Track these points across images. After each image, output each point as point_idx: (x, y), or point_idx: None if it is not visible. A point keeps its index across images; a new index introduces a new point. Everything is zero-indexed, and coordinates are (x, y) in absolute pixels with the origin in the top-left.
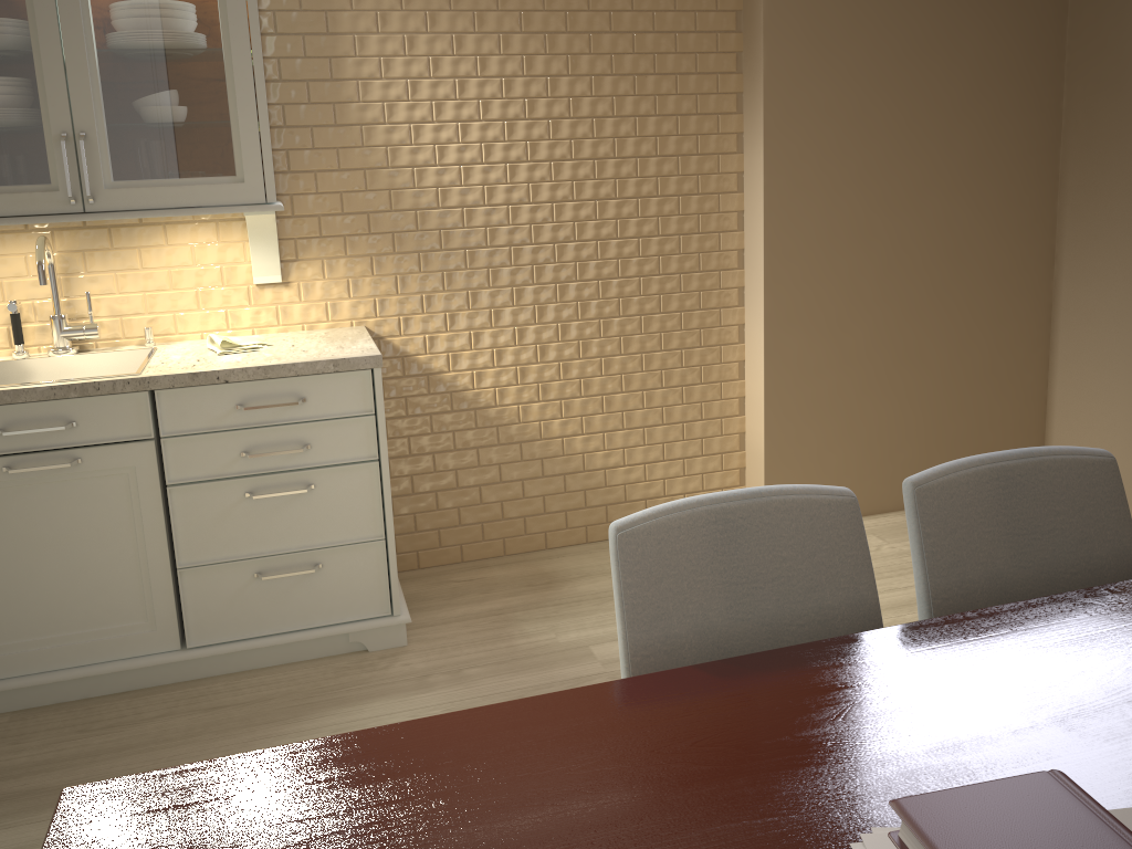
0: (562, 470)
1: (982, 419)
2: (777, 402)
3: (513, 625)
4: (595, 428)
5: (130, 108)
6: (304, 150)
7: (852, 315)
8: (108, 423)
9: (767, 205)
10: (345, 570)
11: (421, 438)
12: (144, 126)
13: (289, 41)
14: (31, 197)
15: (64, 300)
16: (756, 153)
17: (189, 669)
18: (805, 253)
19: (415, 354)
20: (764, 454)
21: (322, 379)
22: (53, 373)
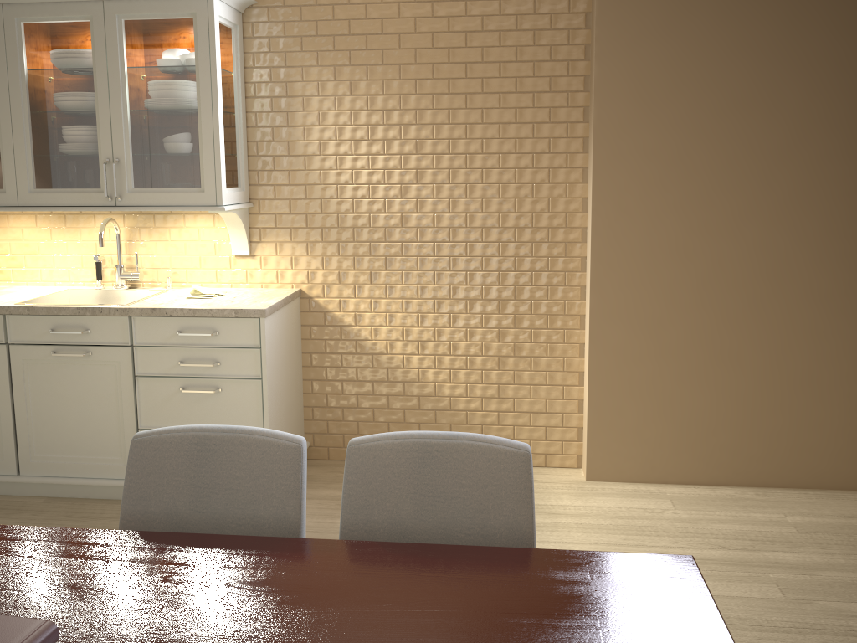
0: (433, 406)
1: (800, 420)
2: (599, 379)
3: None
4: (460, 379)
5: (145, 145)
6: (268, 171)
7: (670, 317)
8: (107, 333)
9: (594, 224)
10: None
11: (334, 369)
12: (151, 156)
13: (262, 101)
14: (89, 195)
15: (127, 256)
16: (590, 183)
17: None
18: (627, 264)
19: (332, 311)
20: (587, 419)
21: (229, 321)
22: (111, 299)
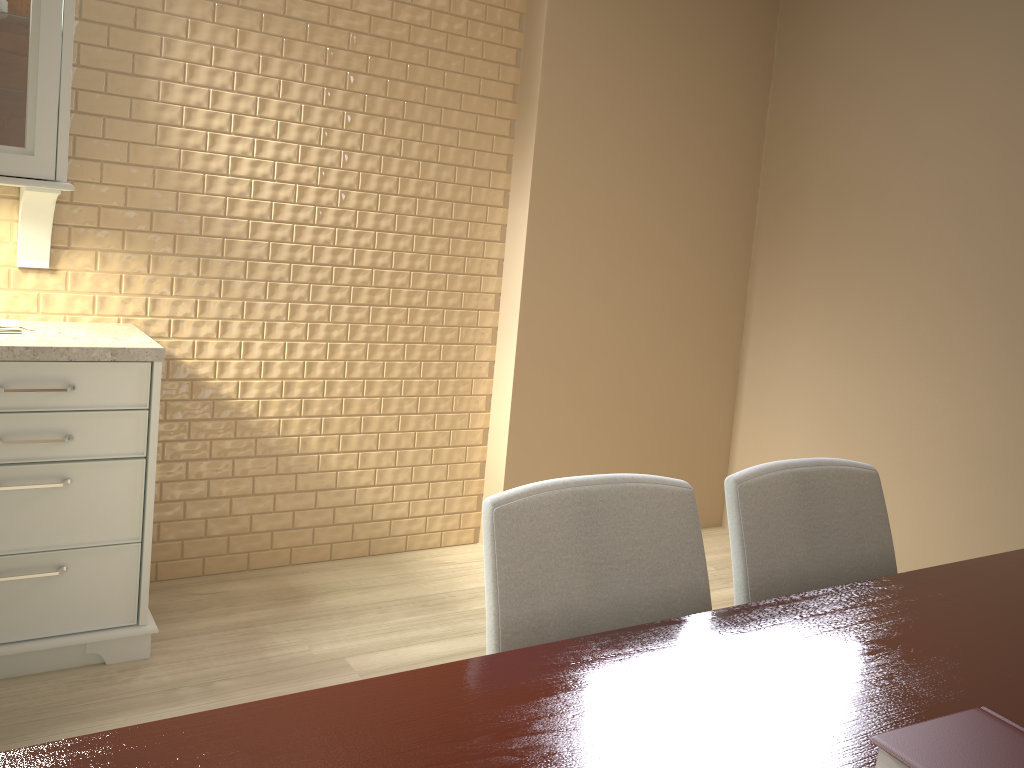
0: (315, 486)
1: (681, 463)
2: (519, 434)
3: (264, 637)
4: (351, 447)
5: None
6: (93, 139)
7: (588, 362)
8: None
9: (528, 255)
10: (92, 575)
11: (177, 444)
12: None
13: (93, 29)
14: None
15: None
16: (521, 209)
17: None
18: (554, 302)
19: (181, 358)
20: (504, 482)
21: (96, 367)
22: None
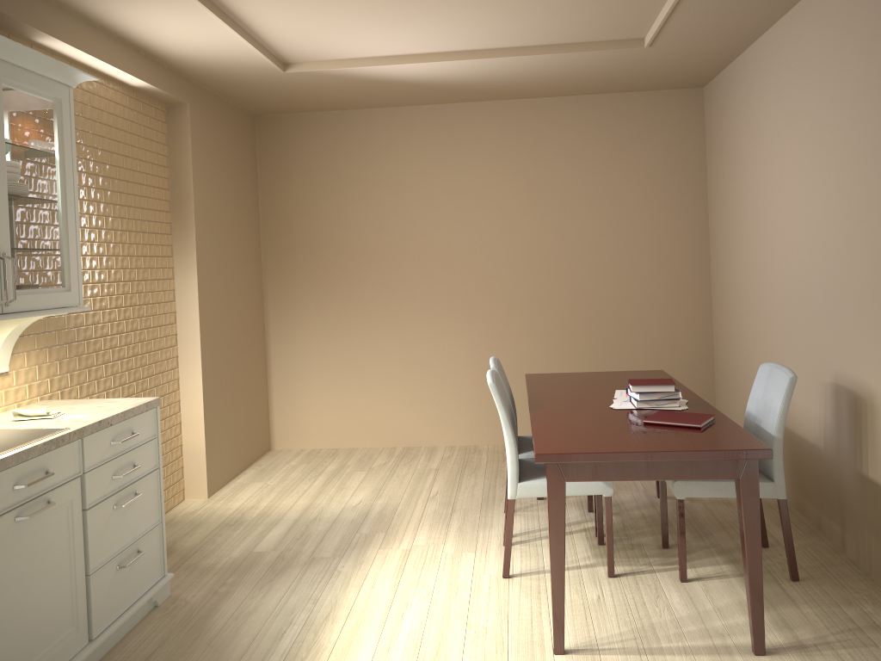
0: None
1: (256, 416)
2: (208, 419)
3: (198, 565)
4: None
5: (21, 237)
6: None
7: (223, 366)
8: (62, 468)
9: (200, 306)
10: (147, 551)
11: None
12: (26, 250)
13: None
14: None
15: None
16: (190, 278)
17: (91, 658)
18: (210, 333)
19: None
20: (206, 451)
21: (139, 417)
22: None
